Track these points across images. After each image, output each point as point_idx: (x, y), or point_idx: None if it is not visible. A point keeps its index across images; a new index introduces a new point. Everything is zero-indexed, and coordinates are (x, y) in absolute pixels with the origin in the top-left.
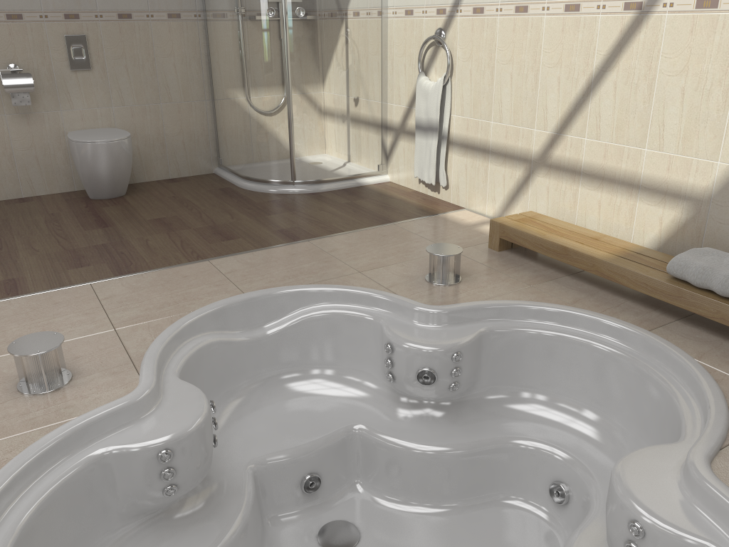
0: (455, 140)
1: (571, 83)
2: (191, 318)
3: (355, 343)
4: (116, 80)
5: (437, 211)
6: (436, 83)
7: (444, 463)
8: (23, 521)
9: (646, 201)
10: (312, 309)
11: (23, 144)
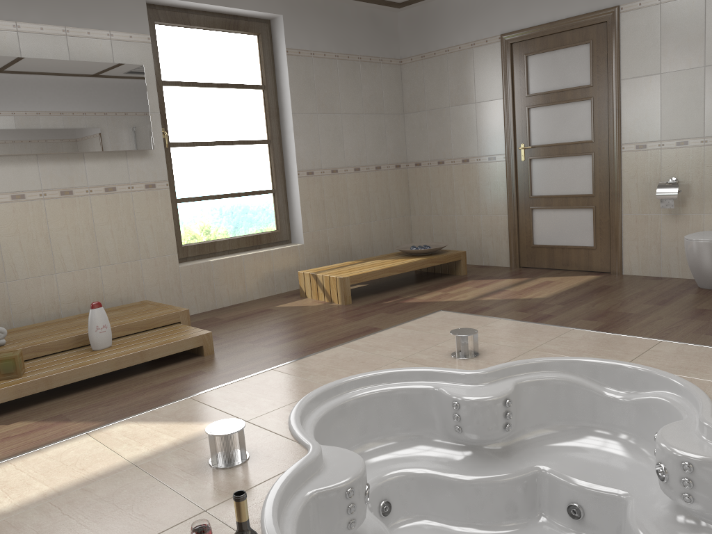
0: None
1: None
2: (563, 359)
3: None
4: None
5: None
6: None
7: None
8: (384, 389)
9: None
10: (662, 394)
11: (669, 237)
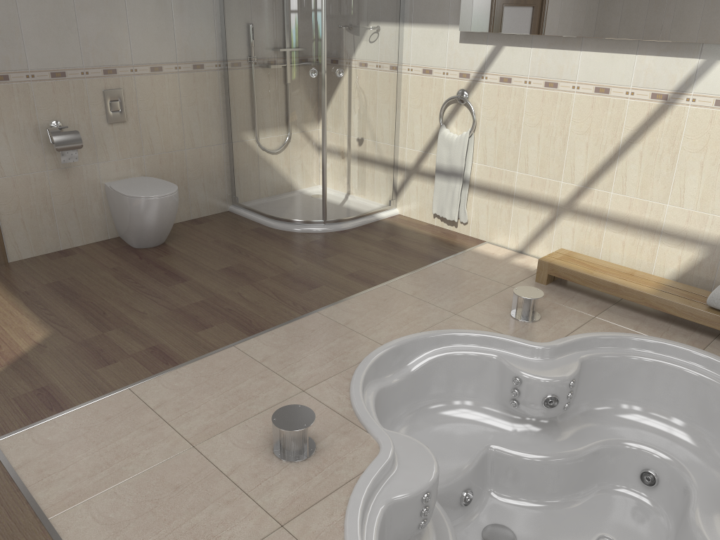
0: (477, 184)
1: (599, 149)
2: (363, 374)
3: (471, 376)
4: (147, 130)
5: (466, 246)
6: (460, 136)
7: (565, 467)
8: None
9: (666, 243)
10: (434, 351)
11: (63, 198)
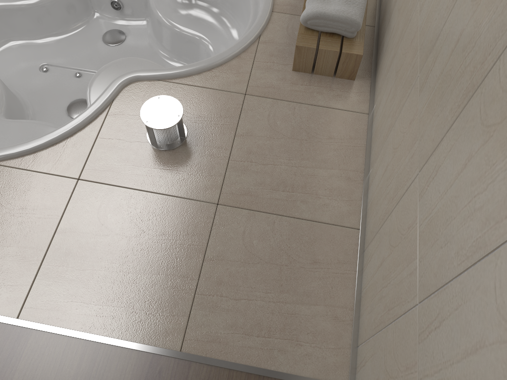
0: None
1: None
2: None
3: None
4: None
5: None
6: None
7: (167, 31)
8: None
9: None
10: None
11: None
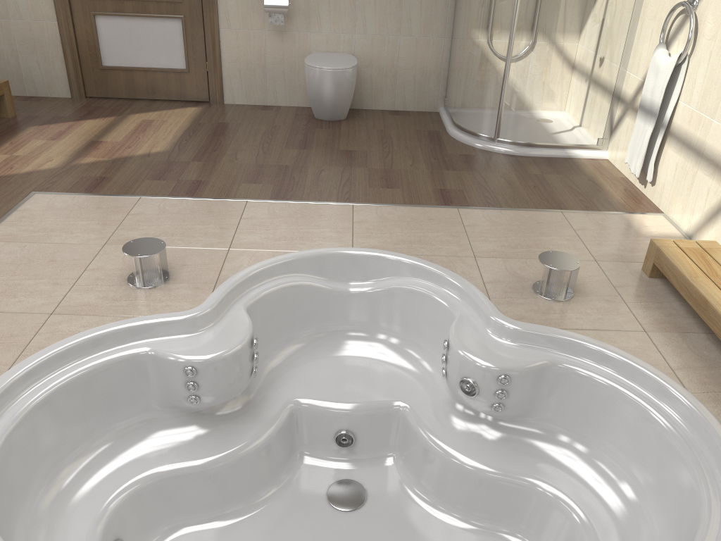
0: (675, 132)
1: None
2: (287, 258)
3: (435, 327)
4: (363, 8)
5: (625, 209)
6: (669, 60)
7: (463, 476)
8: (62, 382)
9: None
10: (406, 280)
11: (275, 58)
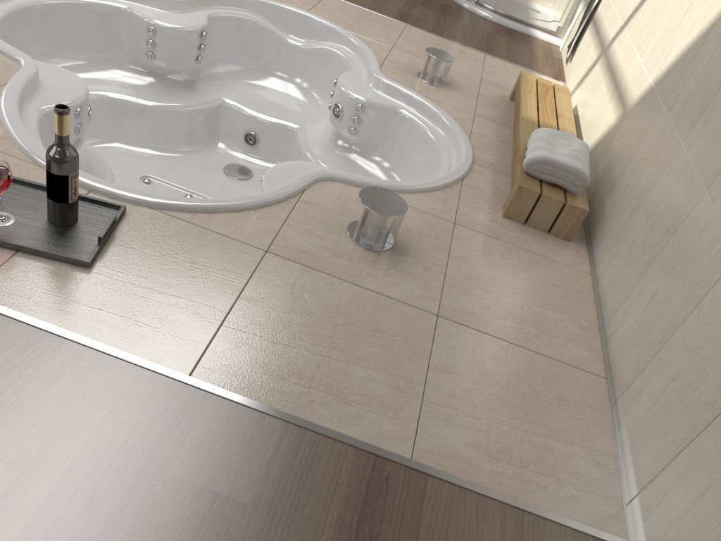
0: (595, 17)
1: None
2: None
3: None
4: None
5: (538, 71)
6: None
7: None
8: (64, 0)
9: (612, 103)
10: (334, 46)
11: None
